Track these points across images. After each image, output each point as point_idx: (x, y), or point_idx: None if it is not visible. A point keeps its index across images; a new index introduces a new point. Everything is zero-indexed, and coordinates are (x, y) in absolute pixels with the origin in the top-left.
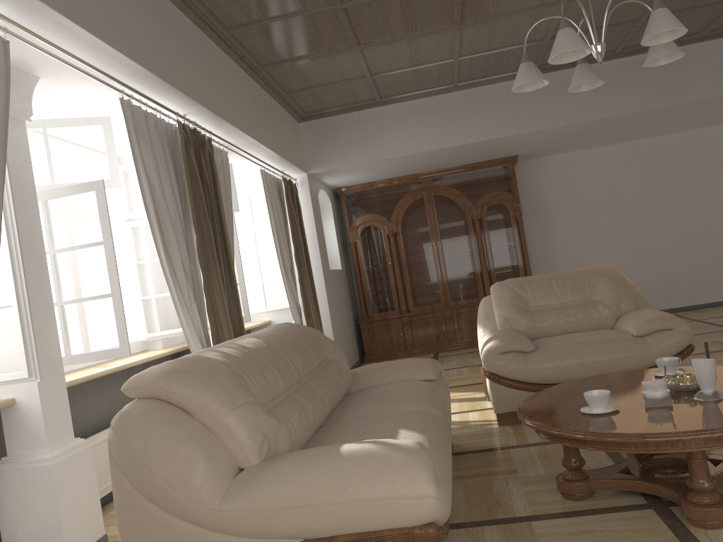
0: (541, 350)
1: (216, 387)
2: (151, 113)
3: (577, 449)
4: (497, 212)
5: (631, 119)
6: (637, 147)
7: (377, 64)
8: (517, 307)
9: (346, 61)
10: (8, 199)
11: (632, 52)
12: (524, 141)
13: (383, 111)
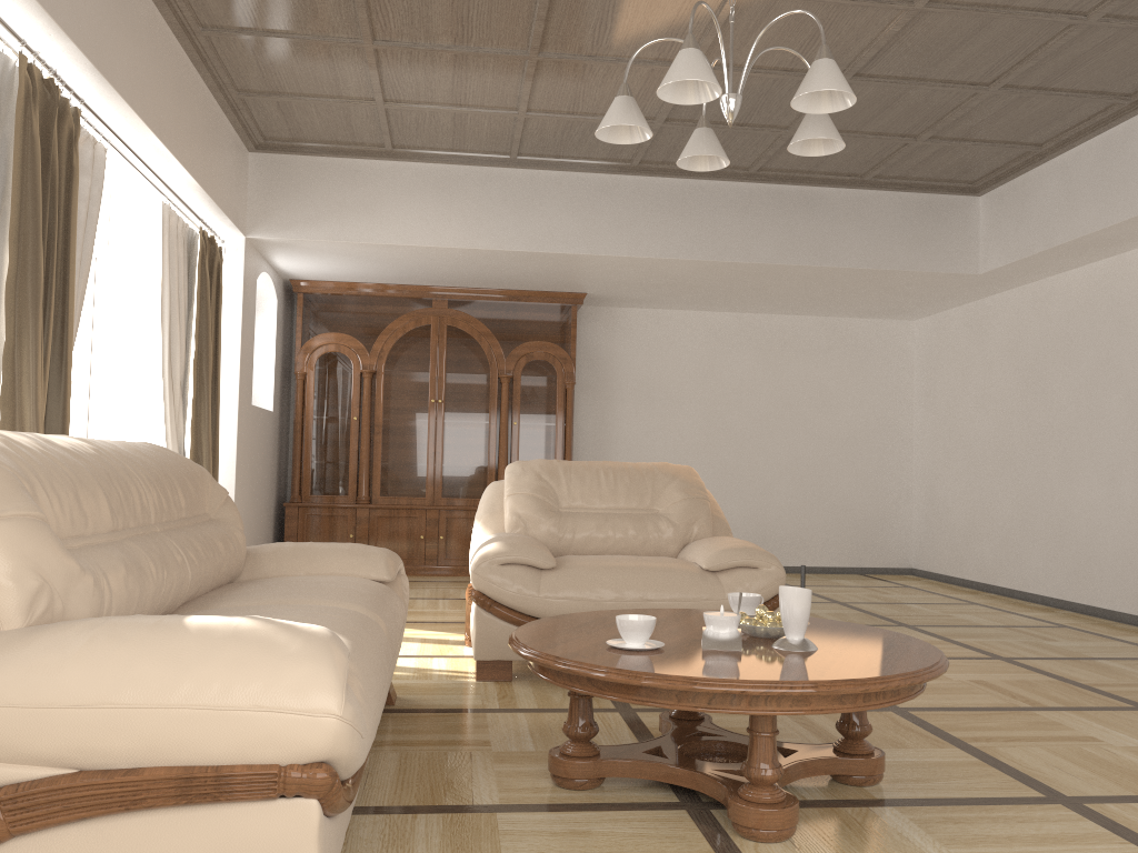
0: (564, 569)
1: None
2: None
3: (590, 707)
4: (539, 373)
5: (753, 275)
6: (754, 324)
7: (397, 84)
8: (542, 502)
9: (348, 62)
10: None
11: (772, 178)
12: (599, 271)
13: (392, 168)
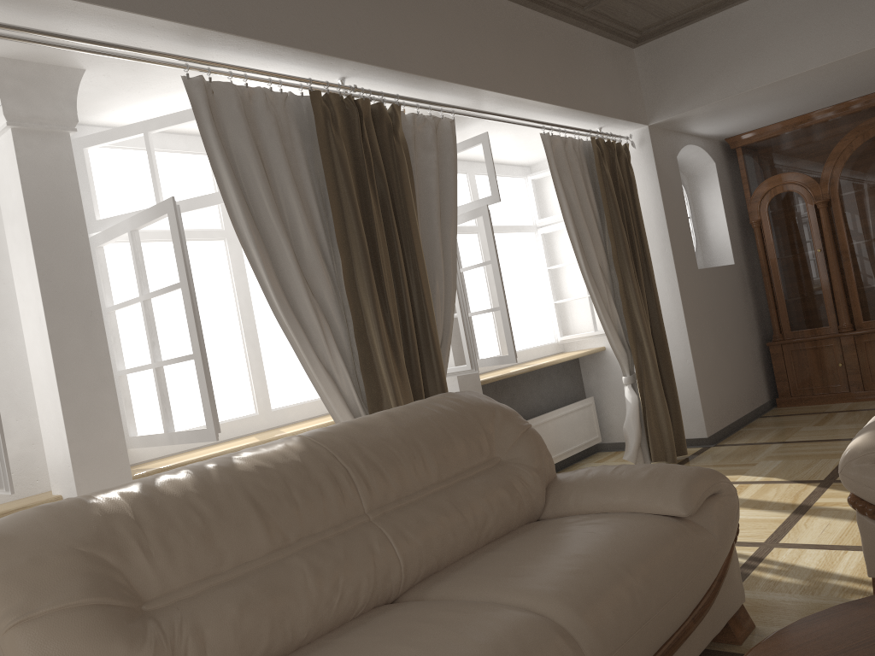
0: None
1: (18, 576)
2: (258, 89)
3: None
4: None
5: None
6: None
7: None
8: None
9: None
10: None
11: None
12: None
13: (768, 0)
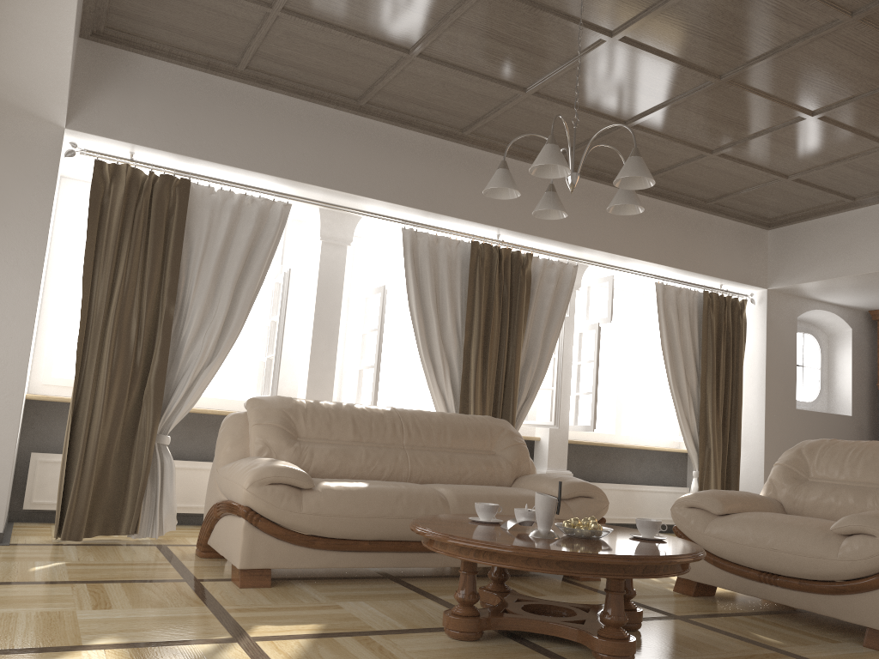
0: (729, 517)
1: (261, 411)
2: (442, 236)
3: None
4: None
5: None
6: None
7: (773, 165)
8: (789, 471)
9: (723, 166)
10: (285, 294)
11: None
12: None
13: (862, 213)
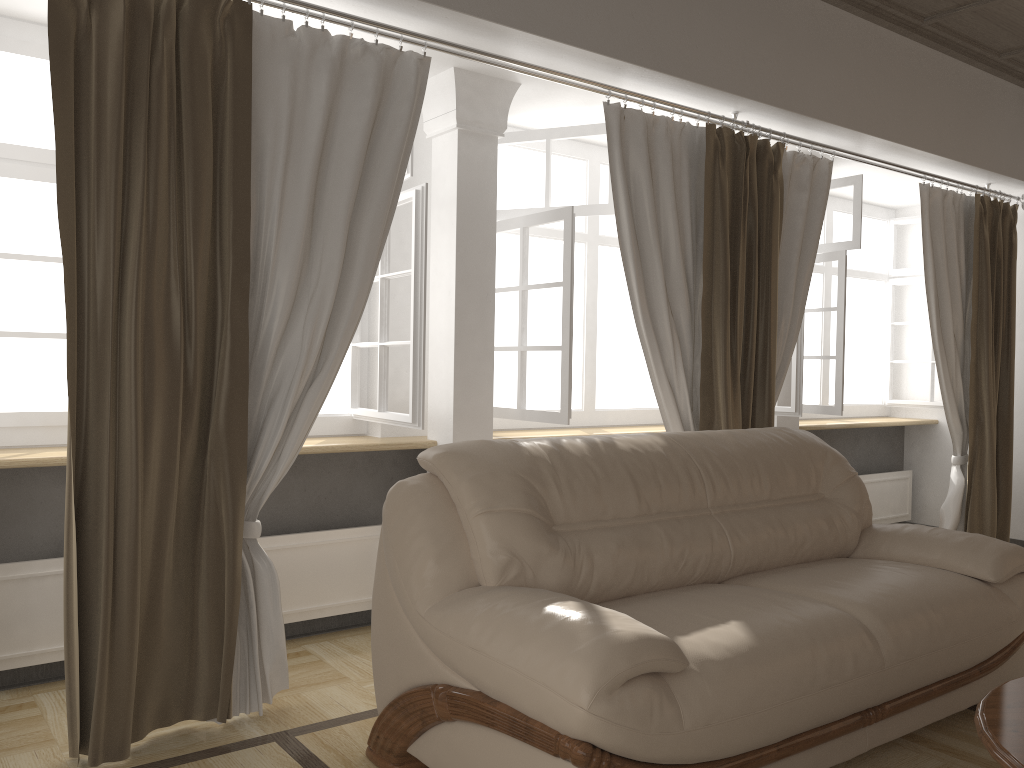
0: None
1: (483, 482)
2: (661, 117)
3: None
4: None
5: None
6: None
7: None
8: None
9: None
10: (421, 231)
11: None
12: None
13: None
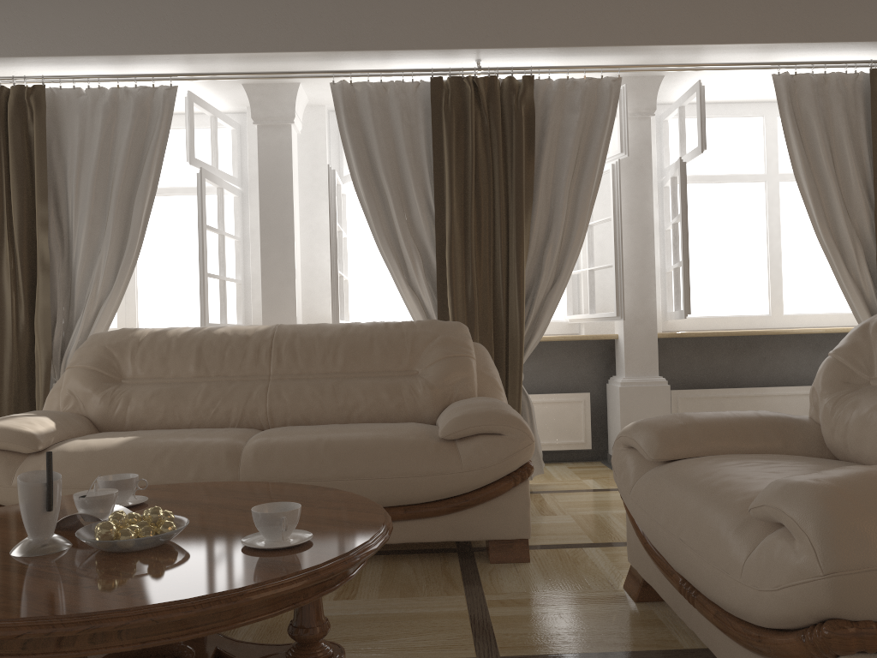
0: (664, 467)
1: (81, 351)
2: (391, 82)
3: None
4: None
5: None
6: None
7: None
8: (836, 369)
9: None
10: (200, 199)
11: None
12: None
13: None
